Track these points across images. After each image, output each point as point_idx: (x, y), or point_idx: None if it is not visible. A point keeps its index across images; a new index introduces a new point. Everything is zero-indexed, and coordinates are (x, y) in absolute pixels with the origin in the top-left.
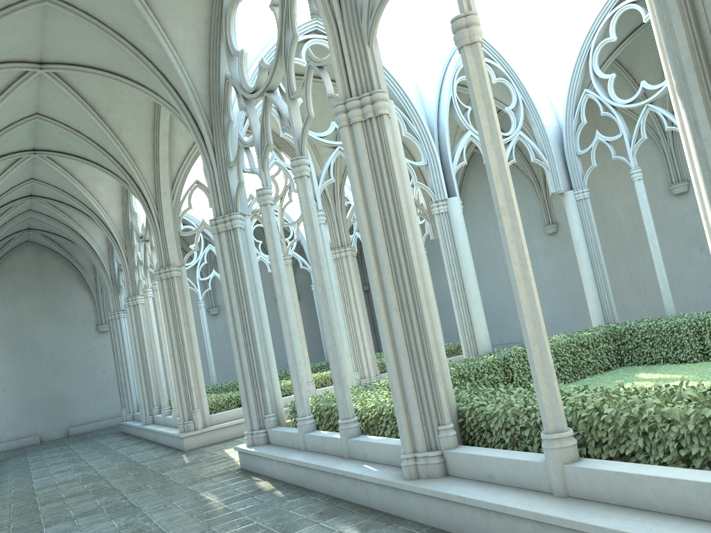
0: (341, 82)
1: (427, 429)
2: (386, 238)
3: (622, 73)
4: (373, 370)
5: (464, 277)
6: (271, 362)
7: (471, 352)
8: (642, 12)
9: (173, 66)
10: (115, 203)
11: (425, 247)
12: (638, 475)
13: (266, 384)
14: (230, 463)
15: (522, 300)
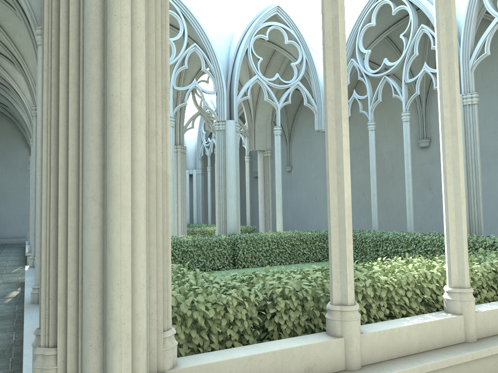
0: None
1: None
2: None
3: (396, 53)
4: (181, 234)
5: (227, 178)
6: None
7: (222, 232)
8: (392, 7)
9: None
10: None
11: (248, 156)
12: None
13: None
14: None
15: None
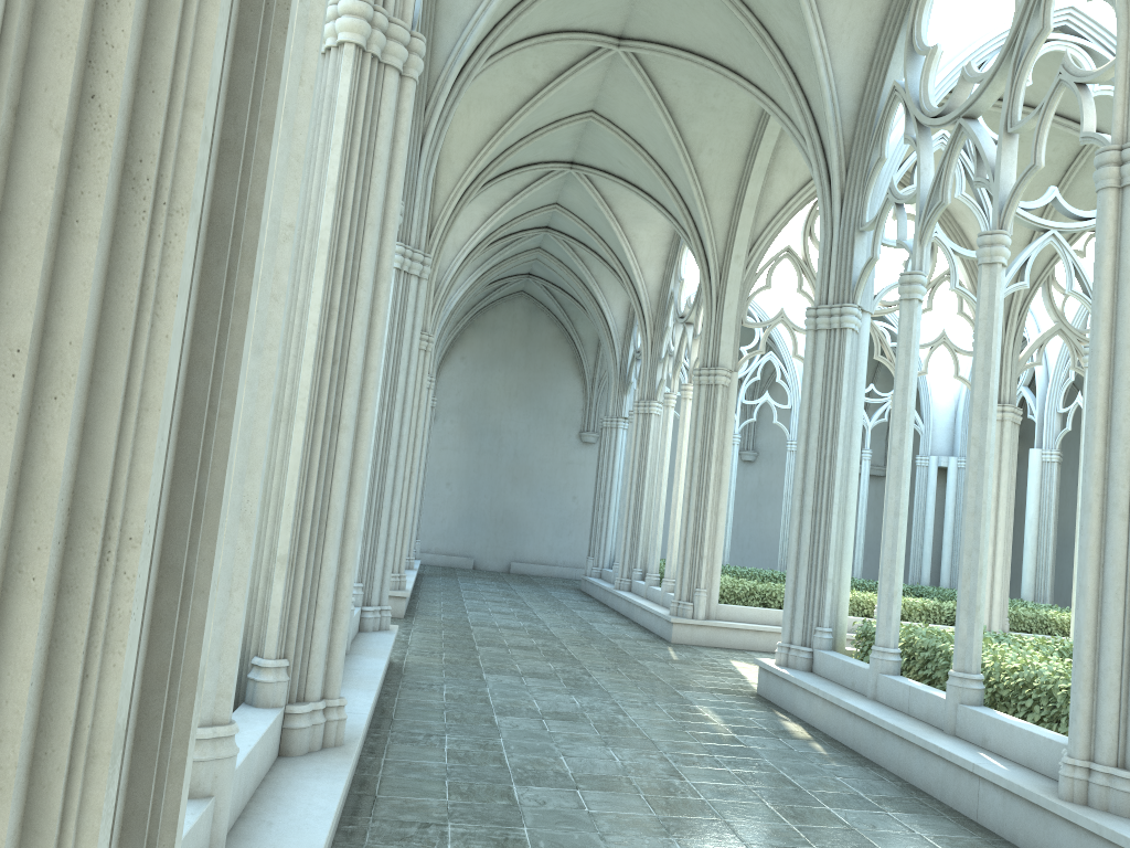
0: (1124, 112)
1: (1125, 731)
2: None
3: None
4: (998, 620)
5: None
6: (846, 550)
7: None
8: None
9: (815, 60)
10: (656, 260)
11: None
12: None
13: (831, 581)
14: (739, 682)
15: None
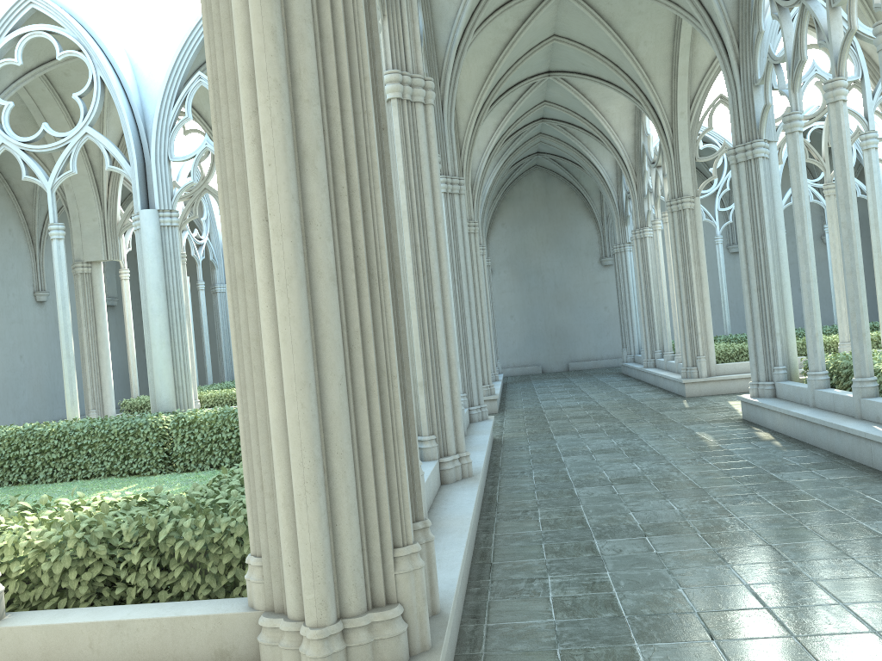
0: None
1: None
2: None
3: None
4: None
5: None
6: (787, 311)
7: None
8: None
9: None
10: (626, 124)
11: None
12: None
13: (778, 334)
14: (731, 414)
15: None
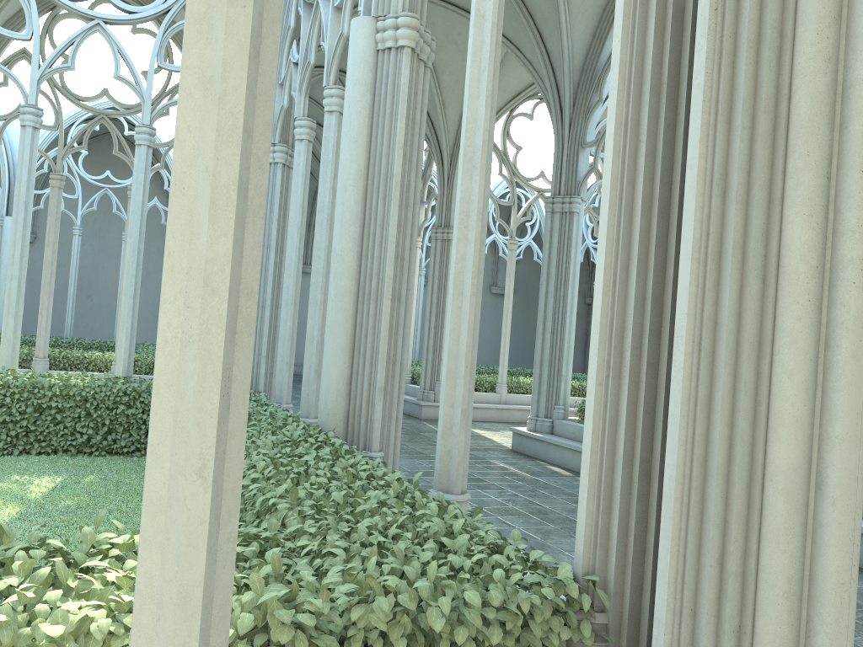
0: None
1: None
2: None
3: None
4: None
5: None
6: (570, 356)
7: None
8: None
9: (561, 30)
10: None
11: None
12: None
13: (564, 376)
14: (493, 443)
15: None
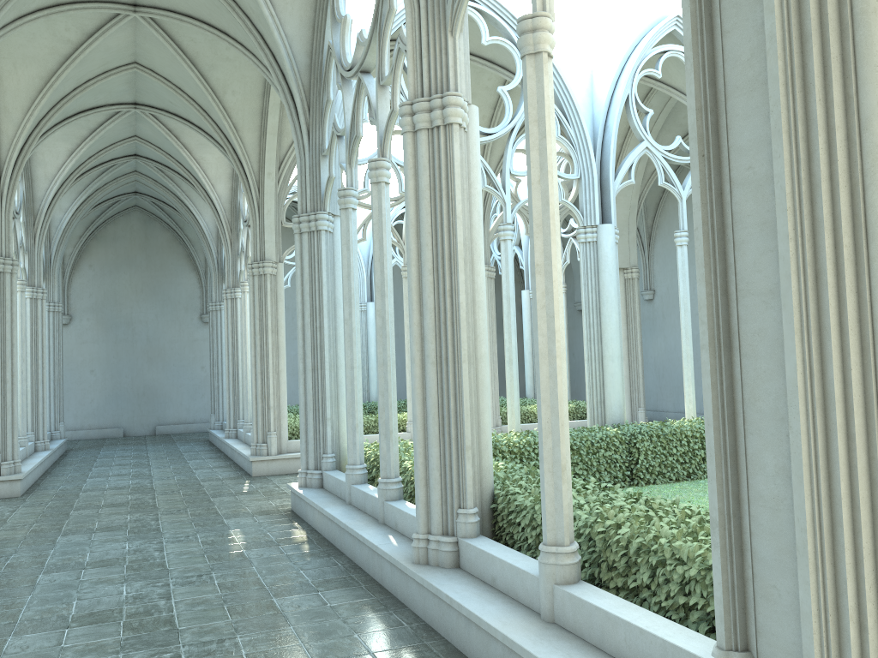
0: (414, 76)
1: (446, 509)
2: (434, 276)
3: None
4: (492, 419)
5: (604, 326)
6: (341, 394)
7: (597, 420)
8: None
9: (269, 26)
10: (224, 176)
11: None
12: (614, 616)
13: (330, 419)
14: (284, 501)
15: (542, 380)
